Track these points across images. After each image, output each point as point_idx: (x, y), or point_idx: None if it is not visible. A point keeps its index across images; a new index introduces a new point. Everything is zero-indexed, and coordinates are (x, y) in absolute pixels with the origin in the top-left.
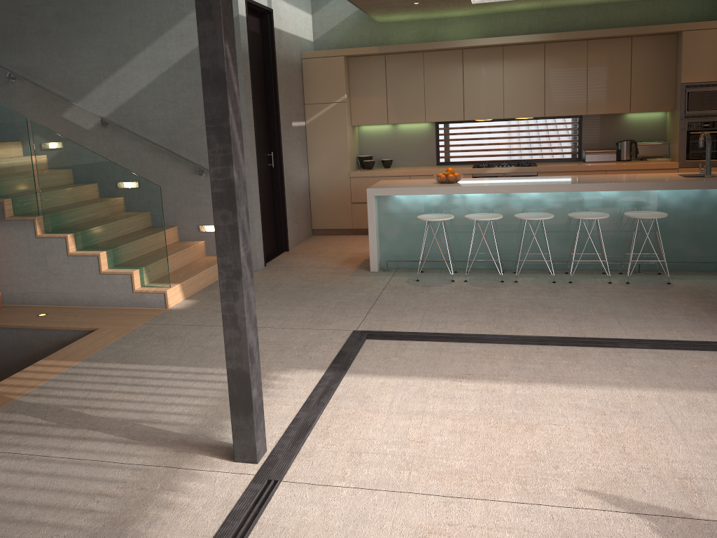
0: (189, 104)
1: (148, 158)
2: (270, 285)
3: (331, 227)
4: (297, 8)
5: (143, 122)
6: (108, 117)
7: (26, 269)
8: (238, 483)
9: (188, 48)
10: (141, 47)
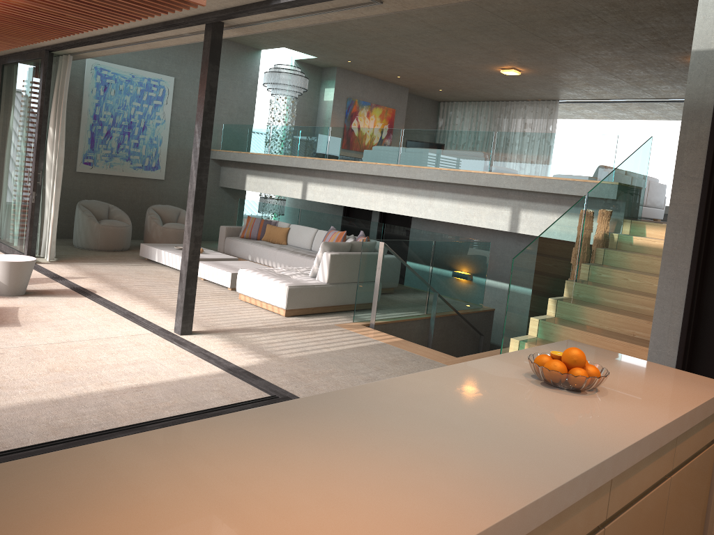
0: None
1: None
2: None
3: None
4: None
5: None
6: None
7: None
8: (167, 327)
9: None
10: None
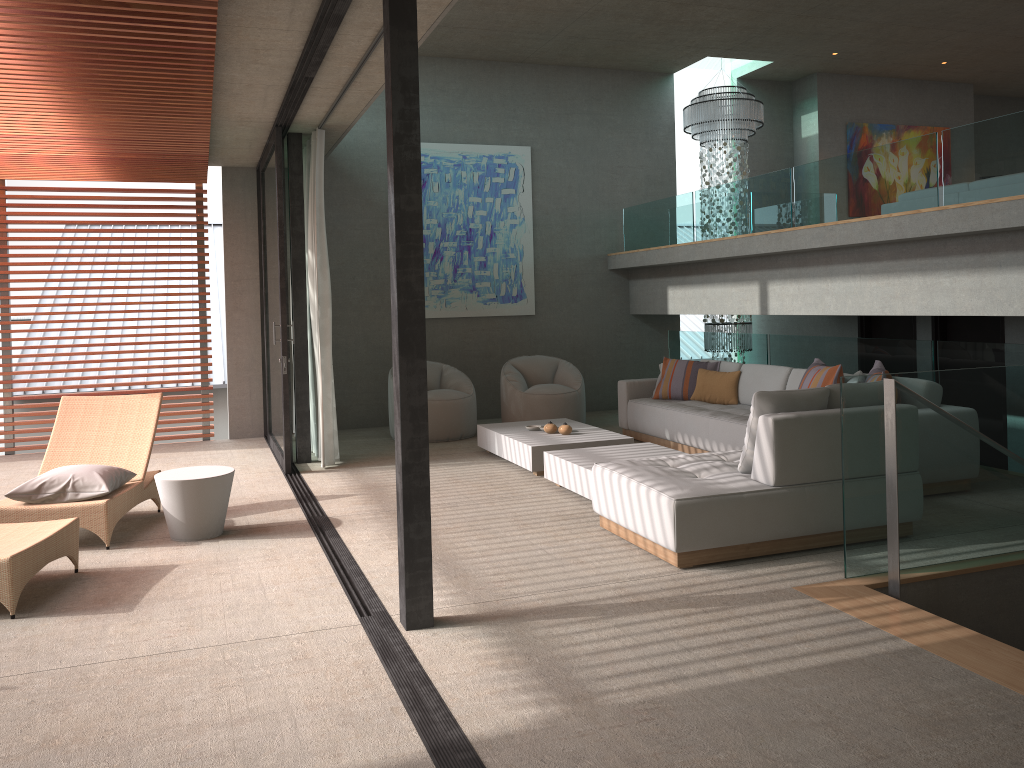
0: None
1: None
2: None
3: None
4: None
5: None
6: None
7: None
8: (398, 608)
9: None
10: None
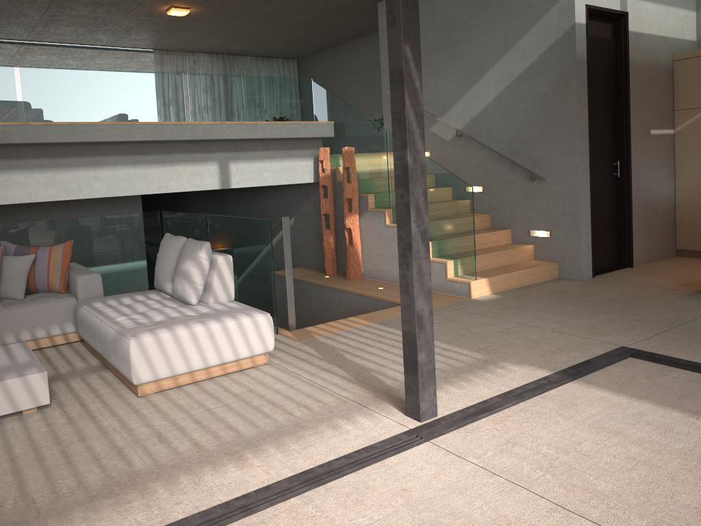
0: (526, 113)
1: (490, 165)
2: (580, 294)
3: (699, 248)
4: (671, 6)
5: (489, 132)
6: (462, 129)
7: (378, 251)
8: (393, 430)
9: (528, 61)
10: (490, 65)
